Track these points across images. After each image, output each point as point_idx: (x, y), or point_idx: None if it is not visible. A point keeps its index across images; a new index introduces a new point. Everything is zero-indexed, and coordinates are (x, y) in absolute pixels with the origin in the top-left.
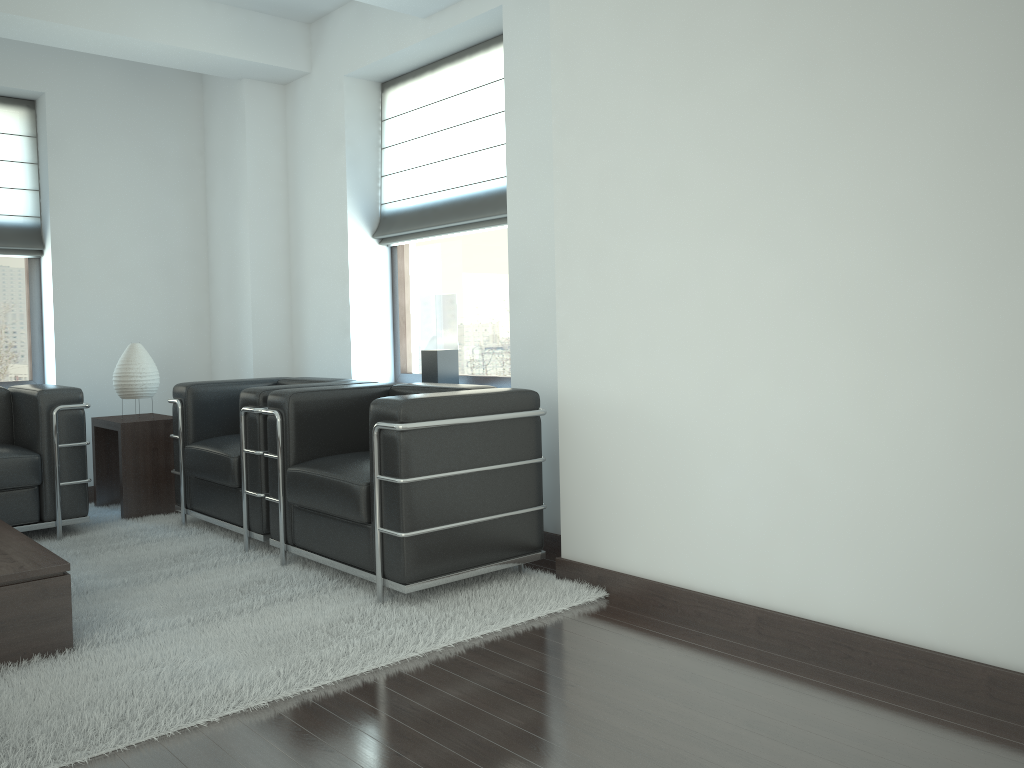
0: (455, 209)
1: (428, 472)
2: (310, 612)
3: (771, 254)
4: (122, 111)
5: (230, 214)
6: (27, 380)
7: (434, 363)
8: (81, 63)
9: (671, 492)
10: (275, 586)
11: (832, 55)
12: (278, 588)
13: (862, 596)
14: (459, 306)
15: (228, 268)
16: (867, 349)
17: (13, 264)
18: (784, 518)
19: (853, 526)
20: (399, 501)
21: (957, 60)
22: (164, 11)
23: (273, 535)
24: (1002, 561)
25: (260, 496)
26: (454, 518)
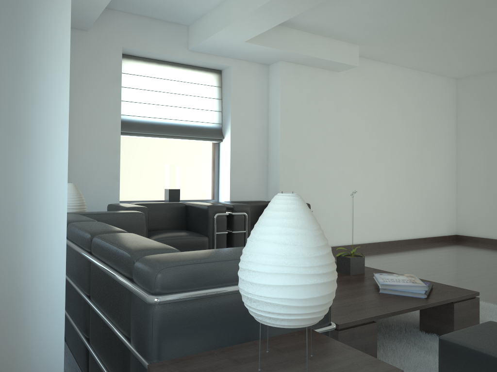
0: (176, 129)
1: None
2: None
3: (334, 167)
4: None
5: None
6: None
7: (178, 194)
8: None
9: None
10: None
11: (345, 129)
12: None
13: (348, 237)
14: (161, 169)
15: None
16: (349, 188)
17: None
18: (335, 225)
19: (347, 224)
20: None
21: (362, 138)
22: None
23: None
24: (366, 224)
25: None
26: None
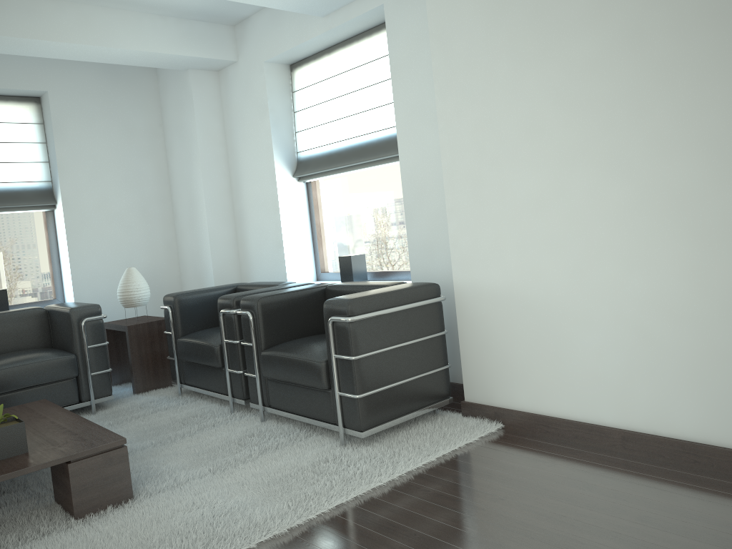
0: (355, 153)
1: (370, 350)
2: (294, 456)
3: (614, 175)
4: (103, 99)
5: (186, 167)
6: (52, 299)
7: (349, 265)
8: (71, 67)
9: (547, 350)
10: (262, 438)
11: (652, 28)
12: (265, 439)
13: (702, 417)
14: (361, 222)
15: (188, 206)
16: (695, 240)
17: (35, 216)
18: (637, 365)
19: (692, 368)
20: (352, 372)
21: None
22: (132, 26)
23: (252, 400)
24: None
25: (240, 373)
26: (390, 380)
